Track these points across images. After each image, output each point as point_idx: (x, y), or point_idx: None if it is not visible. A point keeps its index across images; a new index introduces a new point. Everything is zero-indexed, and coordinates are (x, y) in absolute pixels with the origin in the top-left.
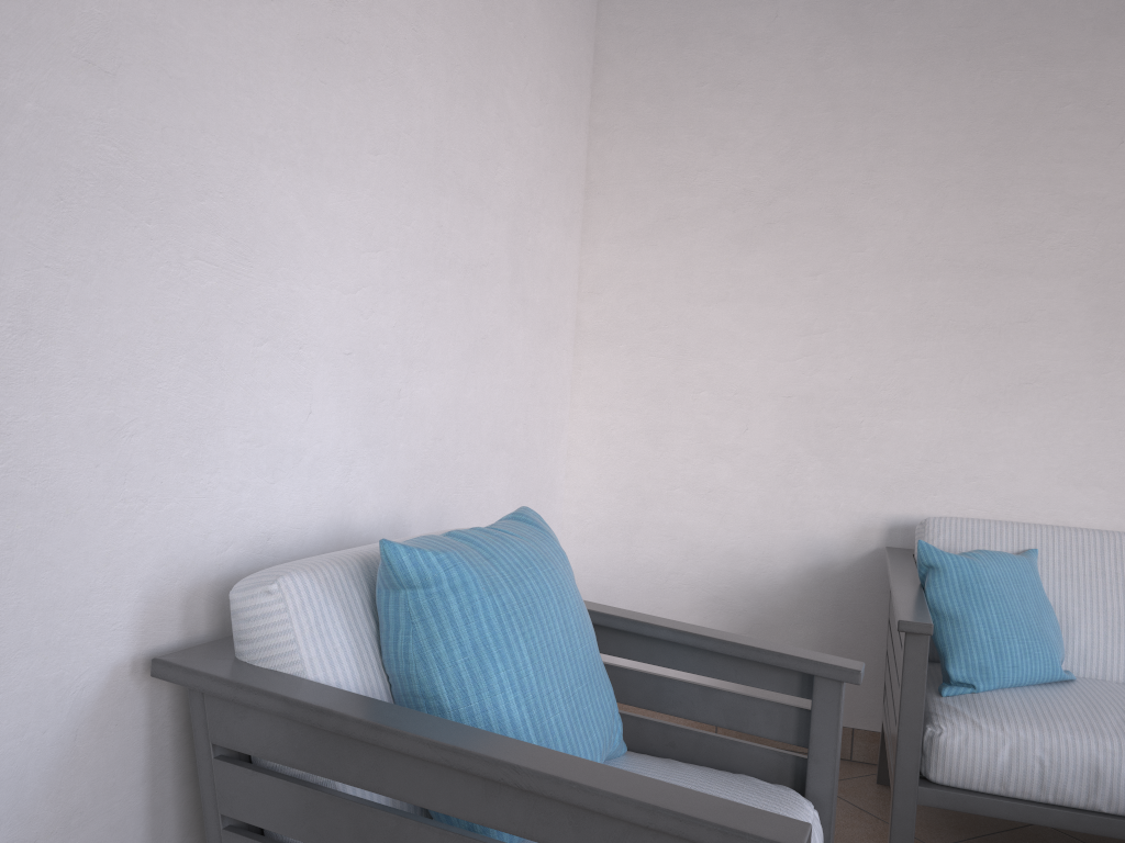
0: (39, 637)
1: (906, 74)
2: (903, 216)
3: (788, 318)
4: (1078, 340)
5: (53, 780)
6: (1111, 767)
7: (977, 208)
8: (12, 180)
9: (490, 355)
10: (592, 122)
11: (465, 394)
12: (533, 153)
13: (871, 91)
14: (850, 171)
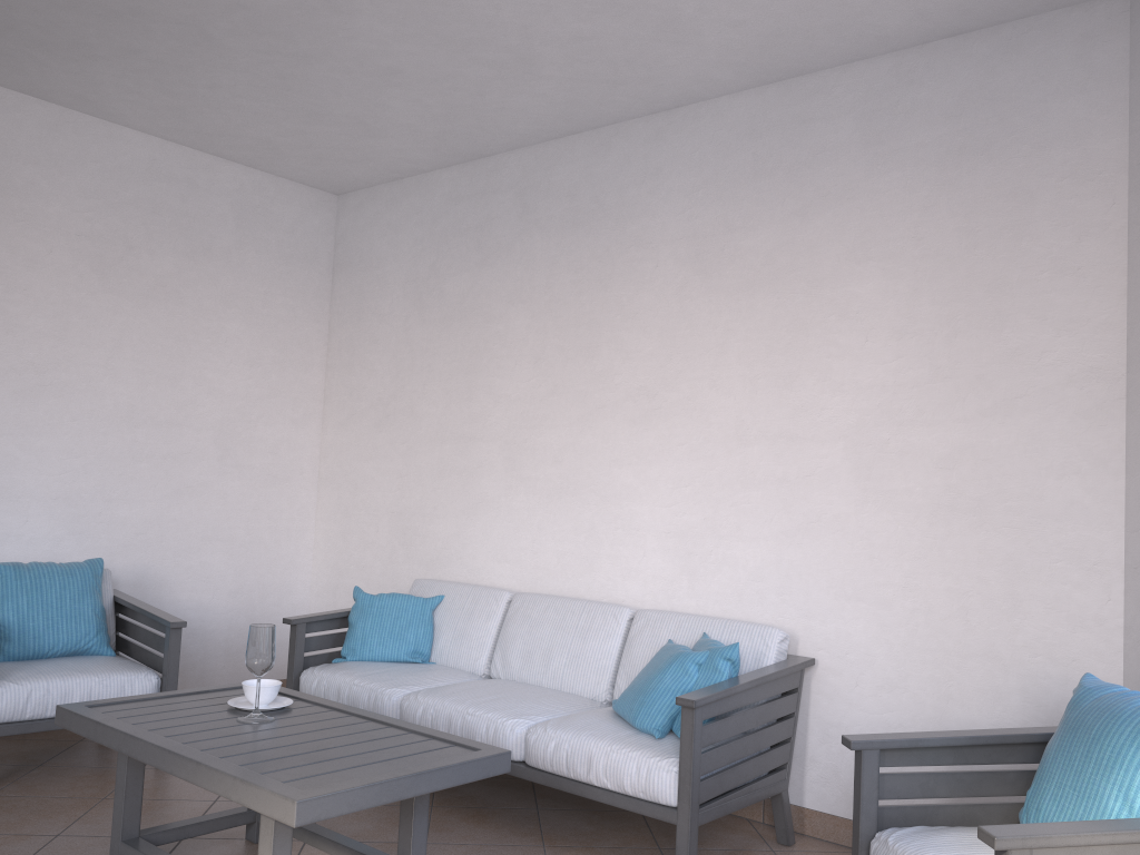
0: None
1: (438, 330)
2: (436, 409)
3: (393, 468)
4: (499, 477)
5: None
6: (343, 689)
7: (462, 403)
8: None
9: (197, 494)
10: (327, 363)
11: (169, 513)
12: (243, 393)
13: (425, 341)
14: (417, 385)
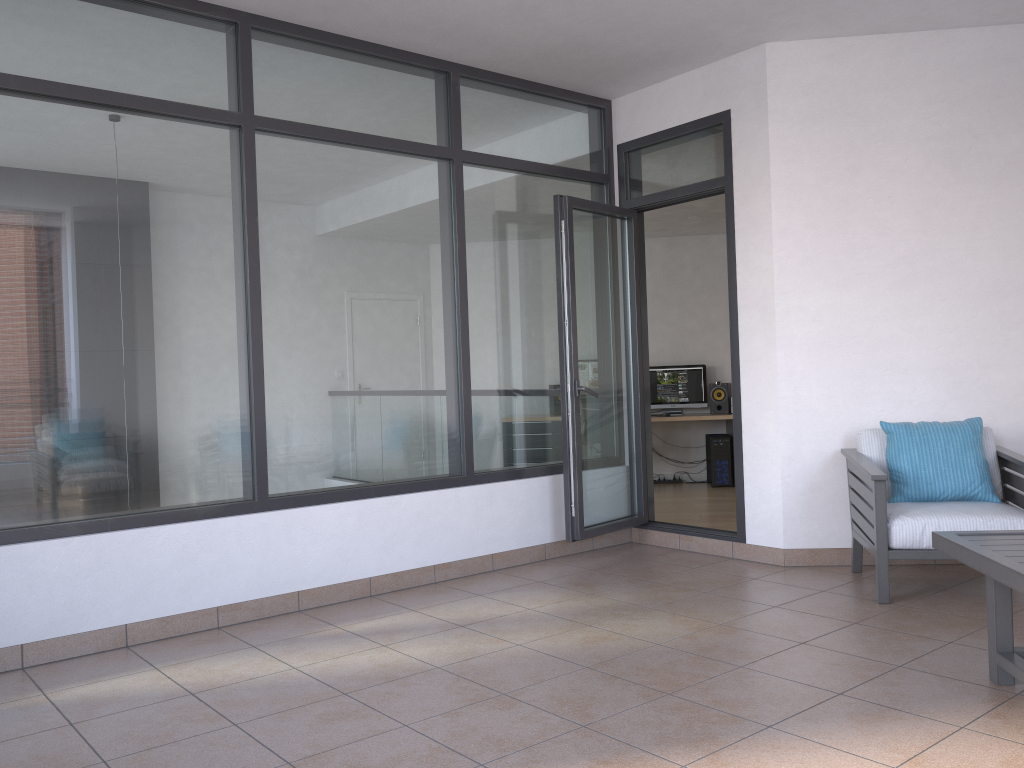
0: (812, 439)
1: None
2: None
3: None
4: None
5: (820, 471)
6: None
7: None
8: (796, 349)
9: None
10: None
11: None
12: None
13: None
14: None
